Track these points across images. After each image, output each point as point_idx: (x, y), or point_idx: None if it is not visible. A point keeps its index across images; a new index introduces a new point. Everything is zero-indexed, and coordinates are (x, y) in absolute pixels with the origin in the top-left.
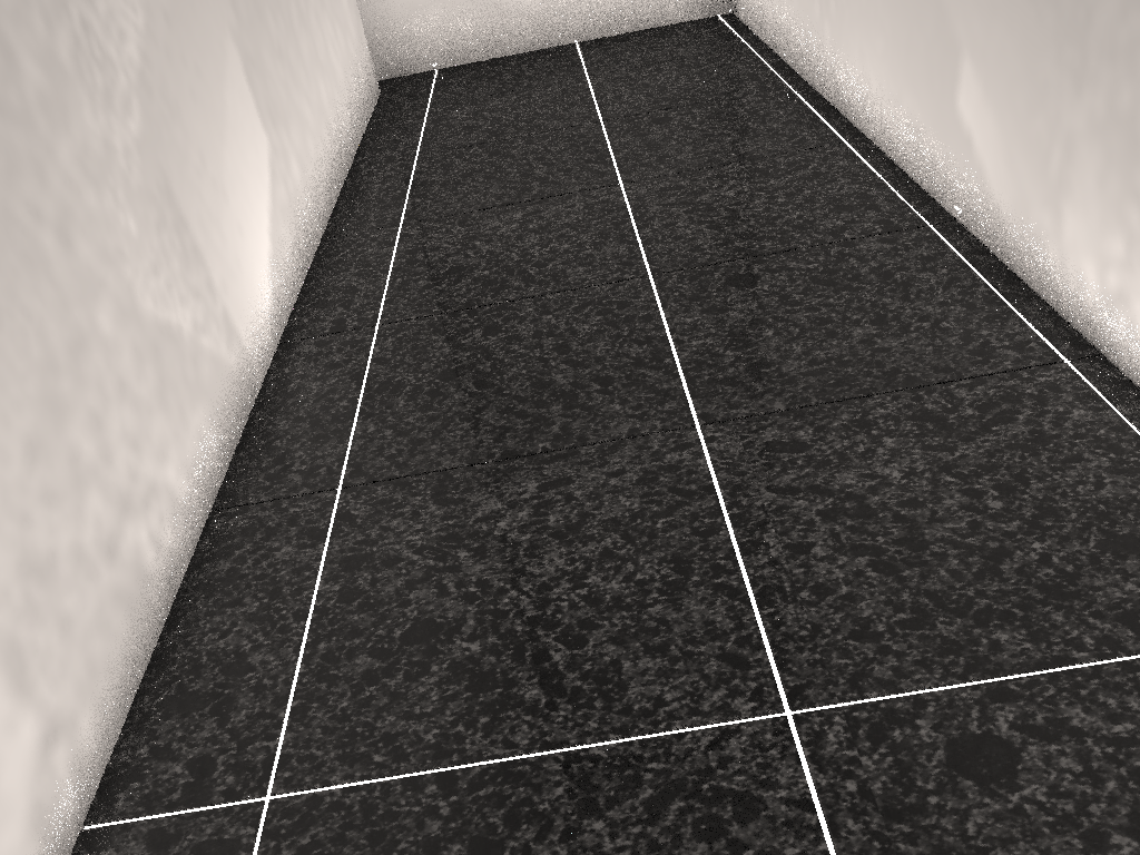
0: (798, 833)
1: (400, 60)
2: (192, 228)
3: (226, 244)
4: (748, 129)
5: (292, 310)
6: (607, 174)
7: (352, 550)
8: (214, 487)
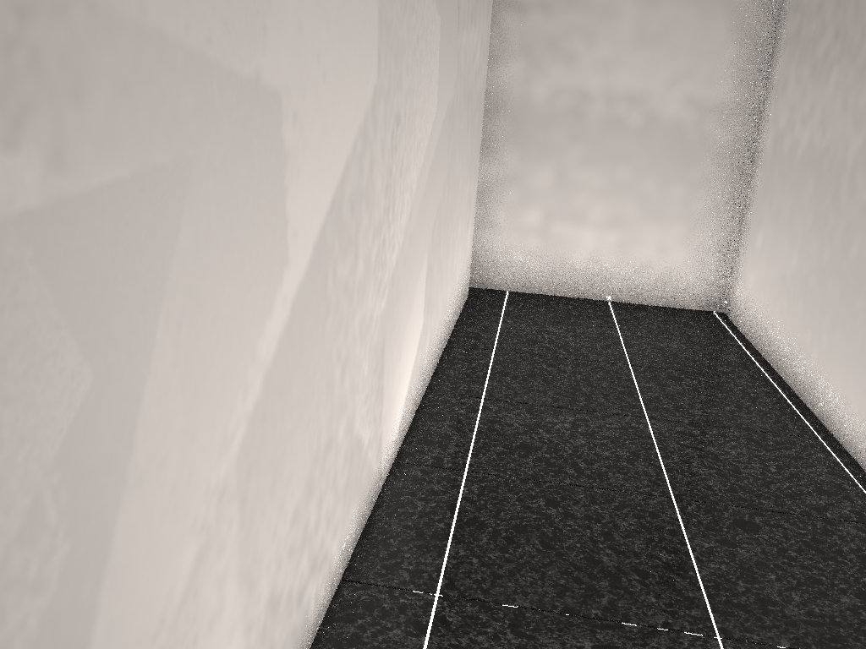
0: None
1: (485, 278)
2: (384, 375)
3: (392, 388)
4: (743, 405)
5: (403, 438)
6: (636, 407)
7: None
8: (346, 561)
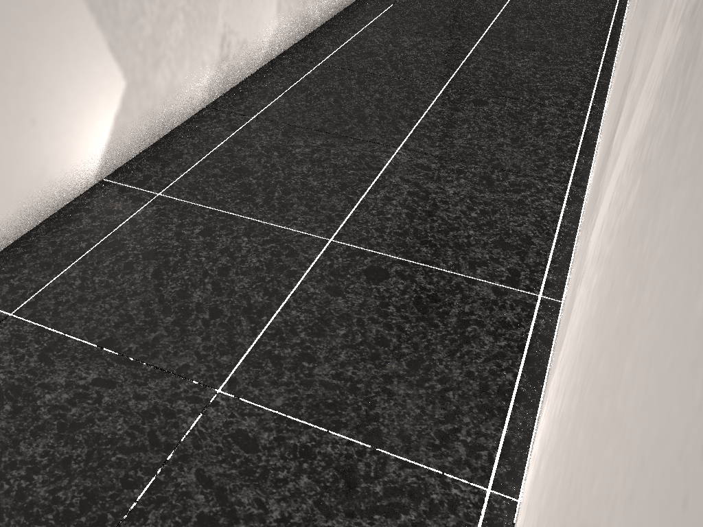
0: (428, 98)
1: None
2: None
3: None
4: None
5: None
6: None
7: (362, 36)
8: (332, 14)
